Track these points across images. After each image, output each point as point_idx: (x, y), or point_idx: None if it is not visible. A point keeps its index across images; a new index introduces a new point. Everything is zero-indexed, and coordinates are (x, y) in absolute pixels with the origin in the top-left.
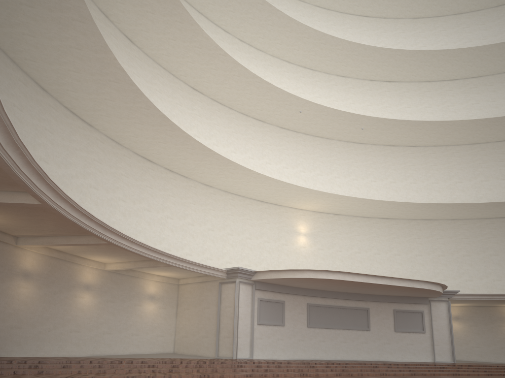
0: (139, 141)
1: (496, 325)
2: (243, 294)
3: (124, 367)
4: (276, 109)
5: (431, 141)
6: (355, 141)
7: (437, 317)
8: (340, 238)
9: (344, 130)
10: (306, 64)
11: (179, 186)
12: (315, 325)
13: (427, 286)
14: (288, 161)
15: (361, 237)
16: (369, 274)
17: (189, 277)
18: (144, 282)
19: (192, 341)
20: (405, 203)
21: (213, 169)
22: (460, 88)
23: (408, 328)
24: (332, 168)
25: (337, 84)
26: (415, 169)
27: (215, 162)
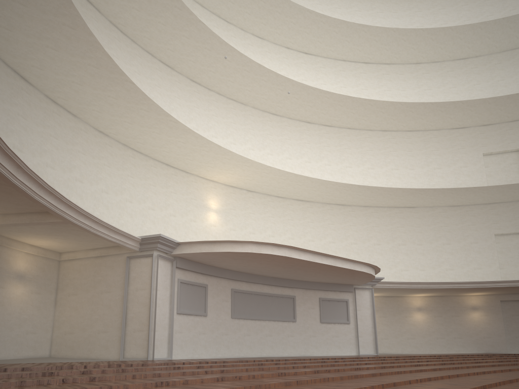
0: (14, 40)
1: (403, 315)
2: (161, 272)
3: (1, 379)
4: (191, 53)
5: (347, 122)
6: (271, 111)
7: (361, 306)
8: (253, 219)
9: (263, 95)
10: (221, 13)
11: (64, 126)
12: (240, 316)
13: (366, 269)
14: (199, 121)
15: (275, 219)
16: (316, 252)
17: (77, 251)
18: (9, 254)
19: (81, 339)
20: (328, 181)
21: (118, 107)
22: (373, 73)
23: (333, 318)
24: (246, 138)
25: (253, 44)
26: (330, 150)
27: (123, 96)
